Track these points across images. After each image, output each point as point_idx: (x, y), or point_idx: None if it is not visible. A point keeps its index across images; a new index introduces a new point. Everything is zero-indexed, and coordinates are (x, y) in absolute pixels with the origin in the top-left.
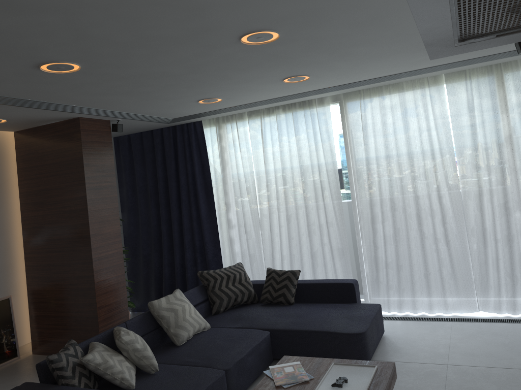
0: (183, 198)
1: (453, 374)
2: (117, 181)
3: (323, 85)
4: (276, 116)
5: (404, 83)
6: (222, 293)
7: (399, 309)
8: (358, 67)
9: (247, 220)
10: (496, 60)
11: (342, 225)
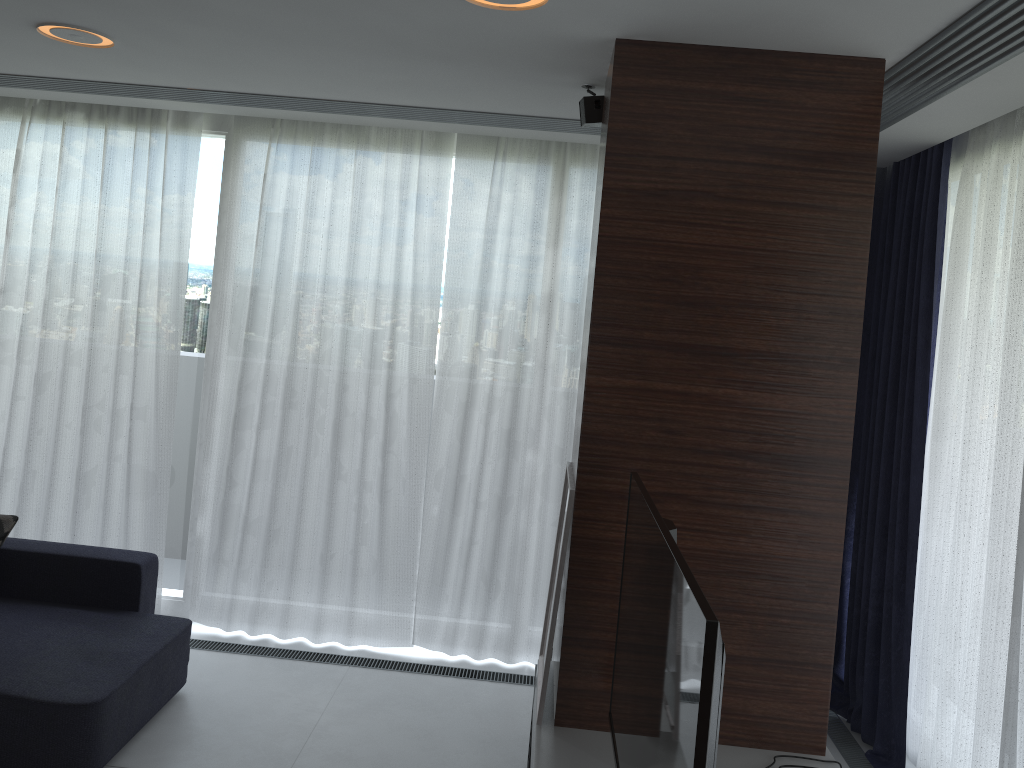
0: None
1: None
2: None
3: (168, 77)
4: (63, 126)
5: (374, 130)
6: None
7: (251, 626)
8: (241, 54)
9: None
10: (556, 132)
11: (169, 419)
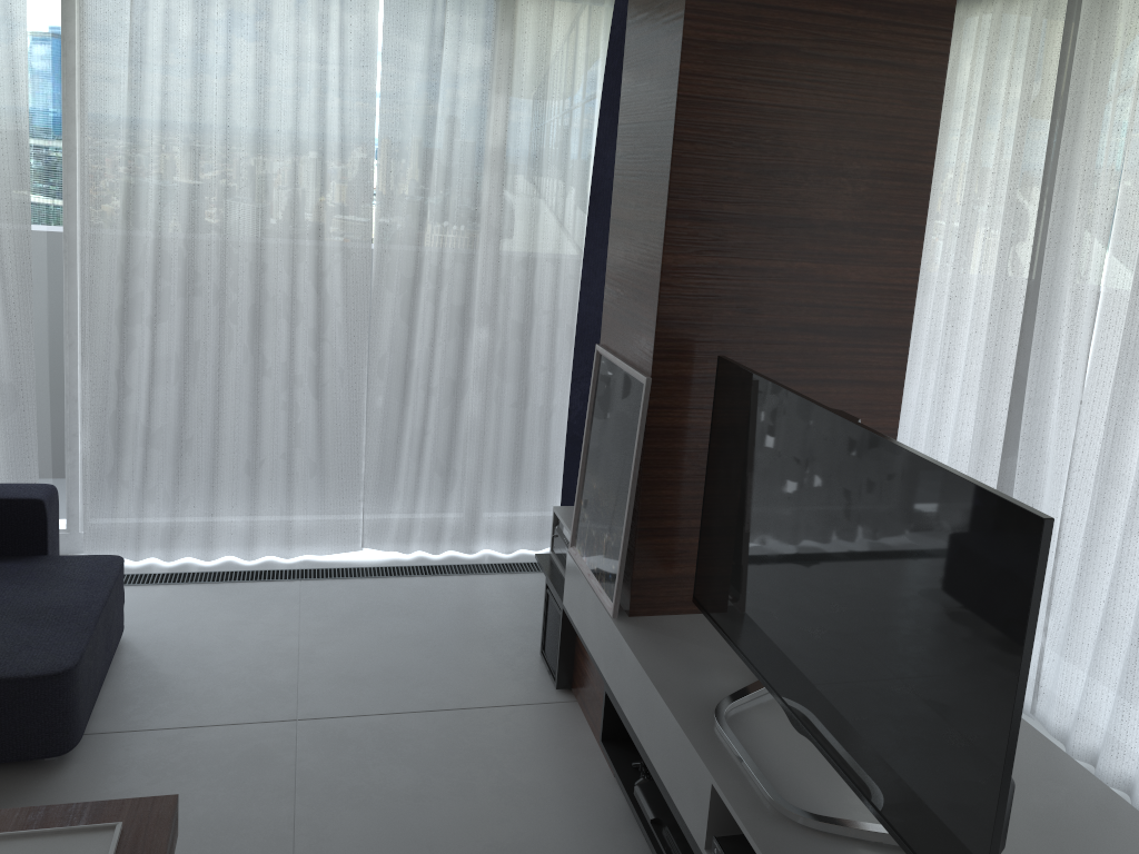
0: None
1: (313, 749)
2: None
3: None
4: None
5: None
6: None
7: (166, 552)
8: None
9: None
10: None
11: (25, 317)
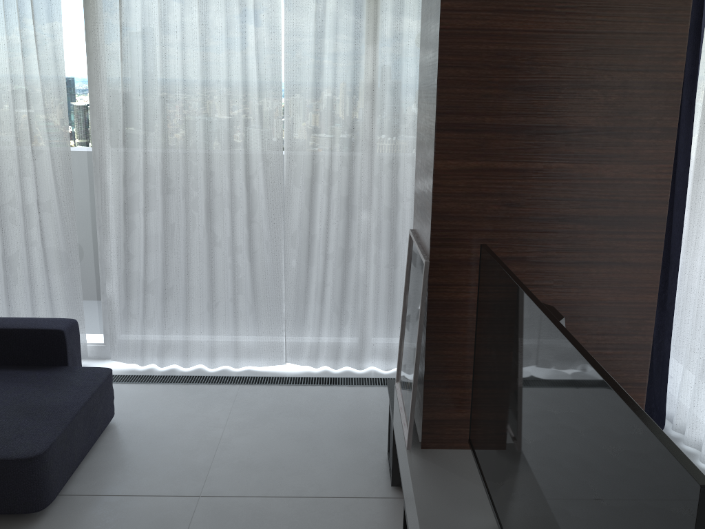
0: None
1: (202, 521)
2: None
3: None
4: None
5: None
6: None
7: (160, 361)
8: None
9: None
10: None
11: (70, 210)
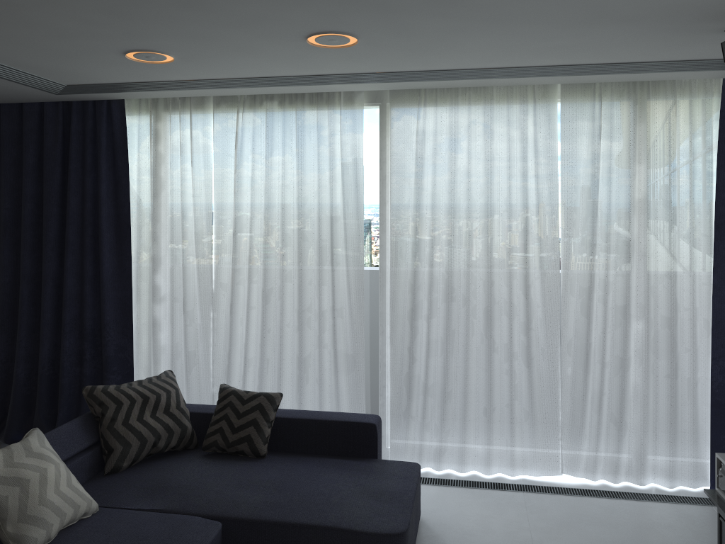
0: (70, 239)
1: None
2: None
3: (370, 65)
4: (266, 112)
5: (494, 89)
6: (130, 433)
7: (436, 464)
8: (450, 39)
9: (189, 291)
10: (651, 73)
11: (359, 316)
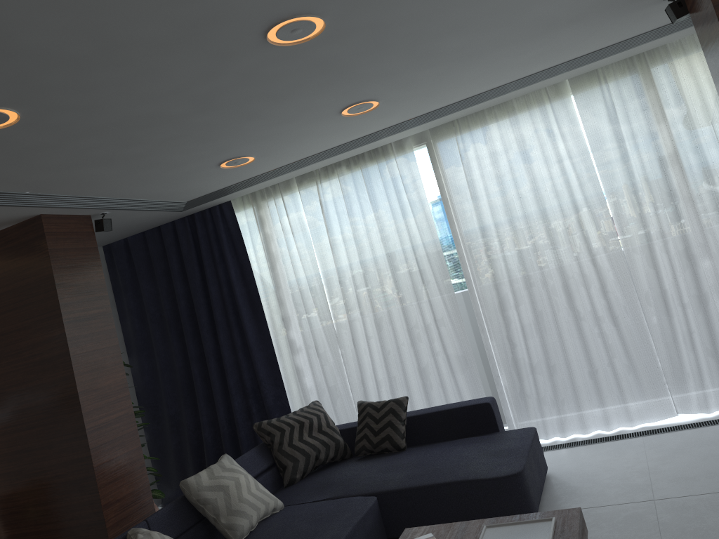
0: (218, 320)
1: (667, 512)
2: (116, 310)
3: (400, 116)
4: (338, 177)
5: (514, 101)
6: (295, 451)
7: (561, 432)
8: (447, 78)
9: (317, 337)
10: (638, 47)
11: (458, 320)
